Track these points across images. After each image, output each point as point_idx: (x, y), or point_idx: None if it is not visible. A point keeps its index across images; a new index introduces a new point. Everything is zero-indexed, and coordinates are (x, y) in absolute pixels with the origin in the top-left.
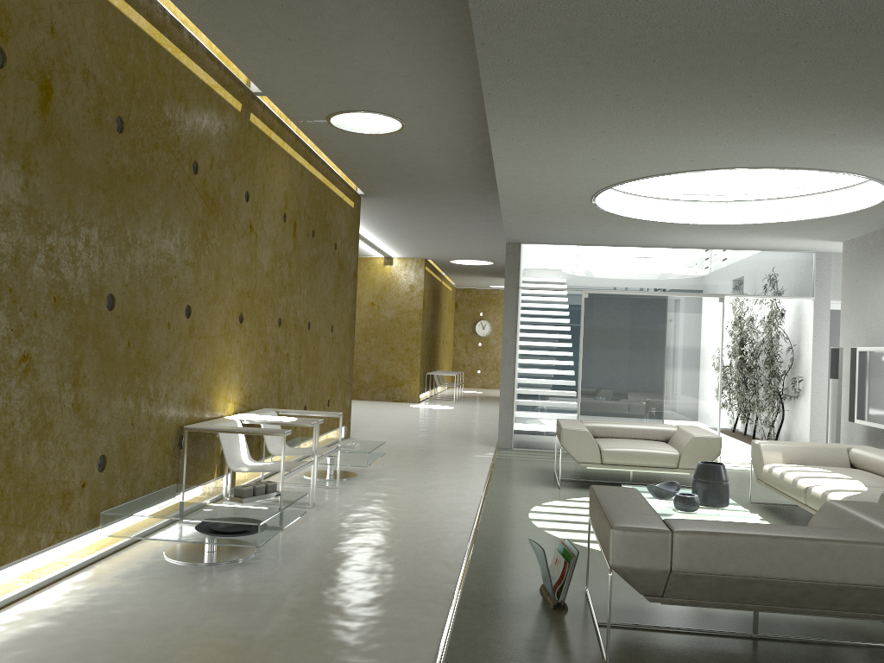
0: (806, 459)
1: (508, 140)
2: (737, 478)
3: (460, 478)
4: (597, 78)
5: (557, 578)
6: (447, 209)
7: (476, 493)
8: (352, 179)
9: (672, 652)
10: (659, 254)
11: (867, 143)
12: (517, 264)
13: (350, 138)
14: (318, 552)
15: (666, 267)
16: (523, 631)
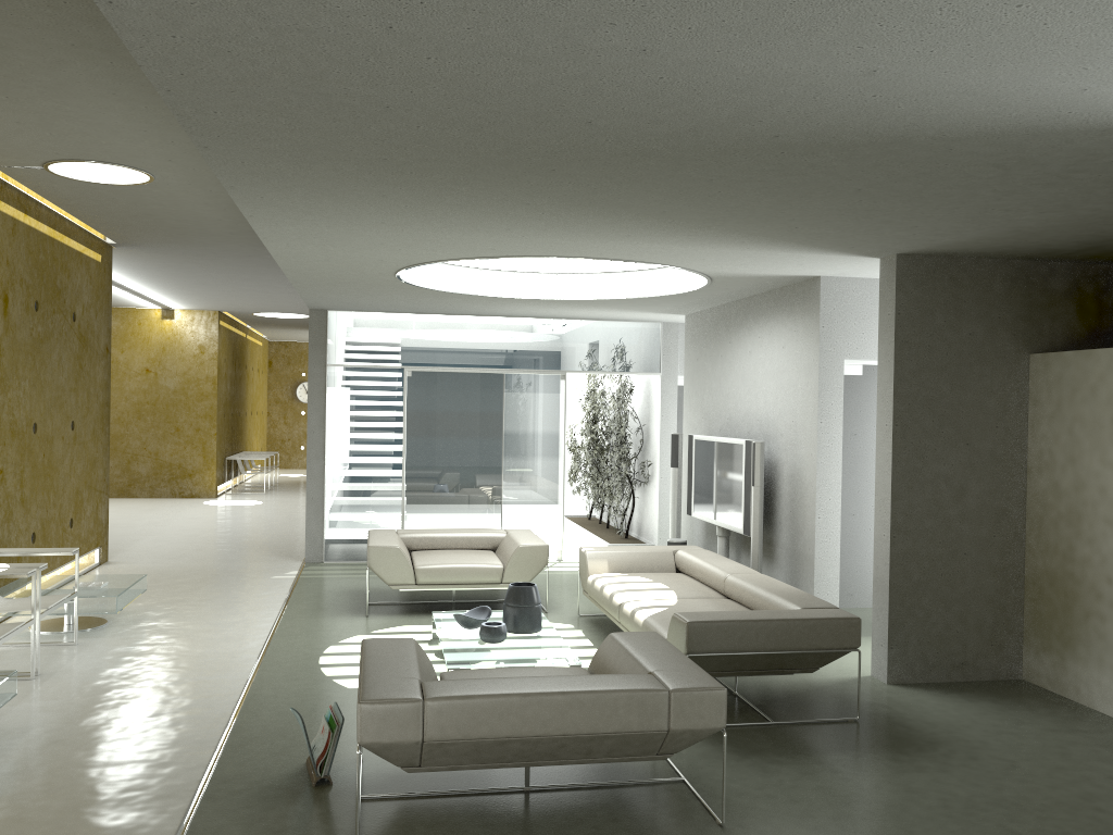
0: (632, 566)
1: (271, 224)
2: (576, 583)
3: (246, 613)
4: (354, 181)
5: (321, 750)
6: (235, 261)
7: (262, 634)
8: (96, 228)
9: (433, 821)
10: (493, 324)
11: (665, 243)
12: (324, 336)
13: (81, 186)
14: (32, 746)
15: (502, 339)
16: (273, 820)
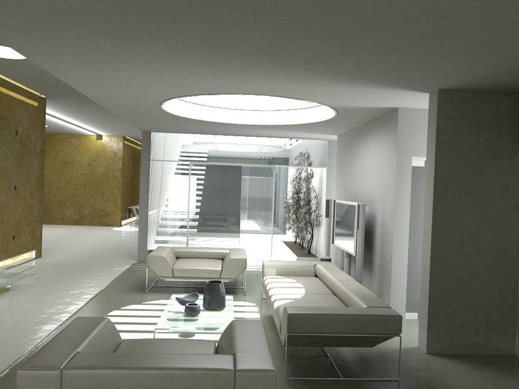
0: (290, 272)
1: (58, 70)
2: None
3: (84, 289)
4: (65, 32)
5: None
6: None
7: (83, 301)
8: (29, 88)
9: None
10: (237, 140)
11: (291, 82)
12: (149, 145)
13: (1, 61)
14: None
15: (241, 148)
16: None
